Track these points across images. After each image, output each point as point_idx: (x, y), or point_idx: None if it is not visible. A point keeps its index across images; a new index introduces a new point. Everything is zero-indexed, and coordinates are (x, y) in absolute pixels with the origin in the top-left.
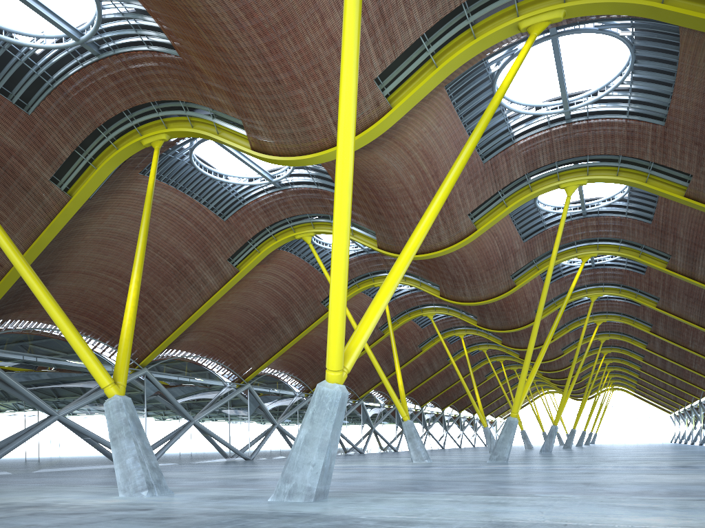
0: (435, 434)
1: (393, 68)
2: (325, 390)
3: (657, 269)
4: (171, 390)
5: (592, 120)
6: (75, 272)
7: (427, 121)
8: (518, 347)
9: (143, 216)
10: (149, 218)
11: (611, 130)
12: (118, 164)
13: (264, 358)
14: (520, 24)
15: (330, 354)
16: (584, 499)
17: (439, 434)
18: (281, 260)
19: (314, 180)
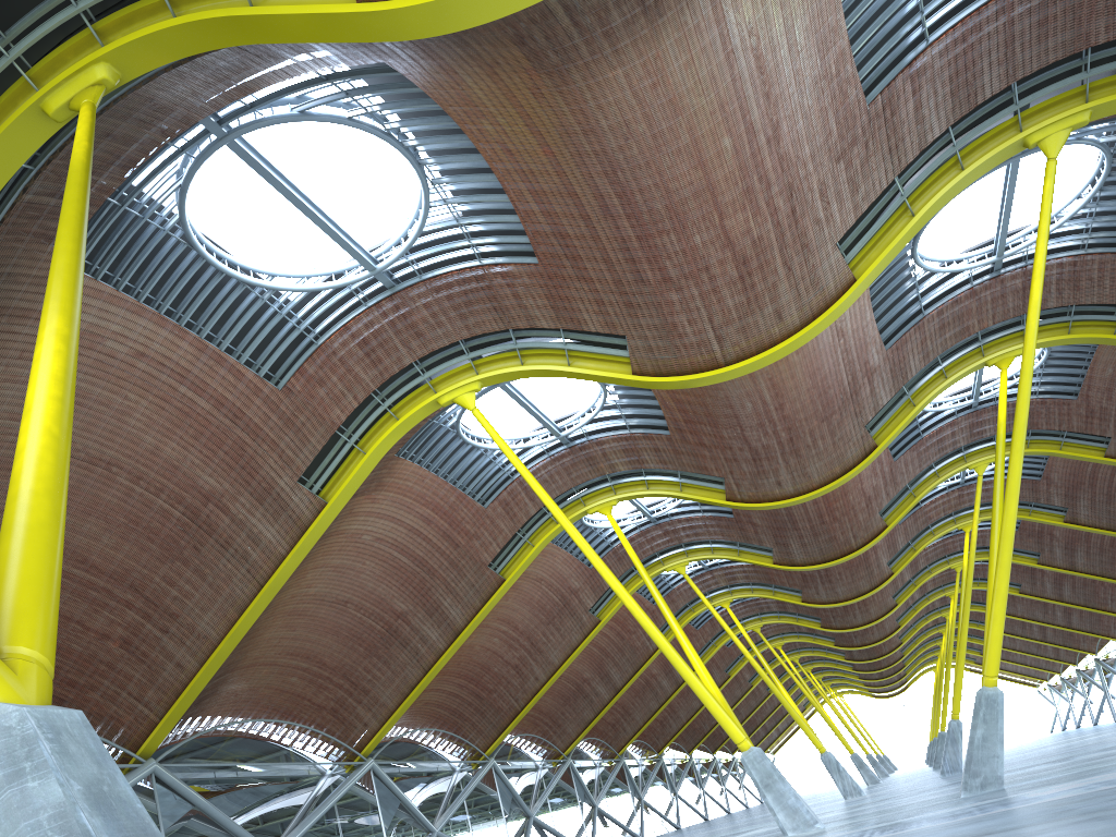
0: (689, 797)
1: None
2: None
3: None
4: (214, 801)
5: None
6: None
7: None
8: (833, 601)
9: (65, 206)
10: (83, 210)
11: None
12: None
13: (392, 701)
14: None
15: None
16: None
17: (695, 797)
18: (403, 483)
19: (474, 243)
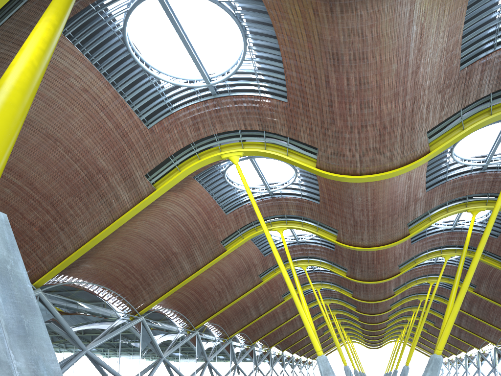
0: (277, 370)
1: None
2: None
3: None
4: (64, 317)
5: None
6: None
7: None
8: (365, 300)
9: None
10: None
11: None
12: None
13: (159, 292)
14: None
15: None
16: None
17: (280, 371)
18: (192, 192)
19: (260, 84)
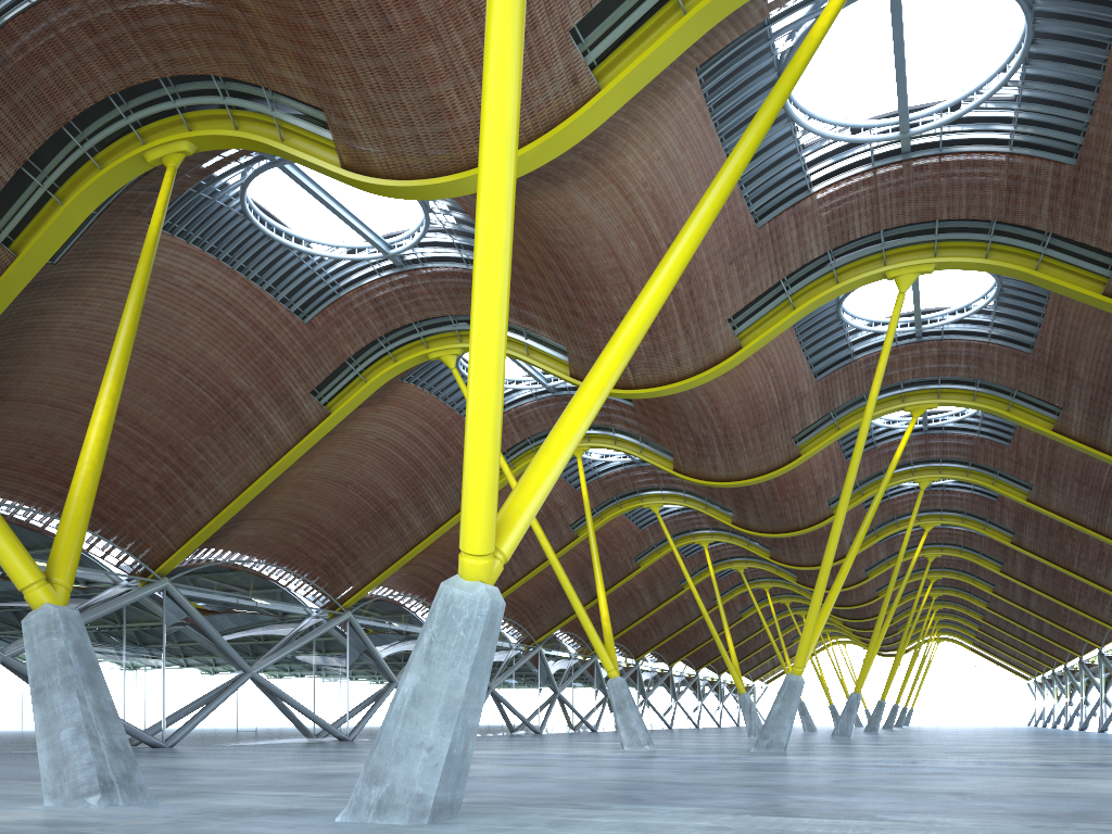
0: (658, 704)
1: (605, 14)
2: (456, 596)
3: (1038, 431)
4: (212, 618)
5: (948, 155)
6: (35, 402)
7: (662, 137)
8: (796, 564)
9: (135, 281)
10: (145, 284)
11: (980, 174)
12: (102, 198)
13: (375, 569)
14: None
15: (467, 519)
16: (983, 828)
17: (664, 706)
18: (405, 400)
19: (463, 253)
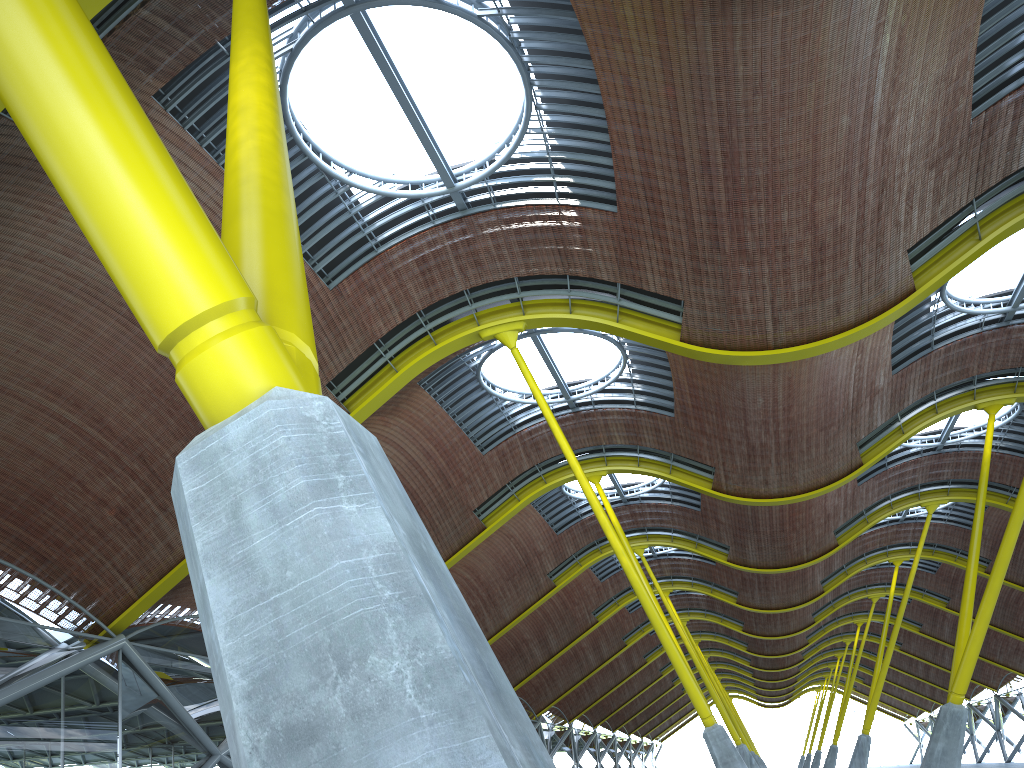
0: (587, 767)
1: None
2: None
3: None
4: (170, 689)
5: None
6: None
7: None
8: (765, 607)
9: None
10: None
11: None
12: None
13: None
14: None
15: None
16: None
17: None
18: (416, 413)
19: (558, 180)
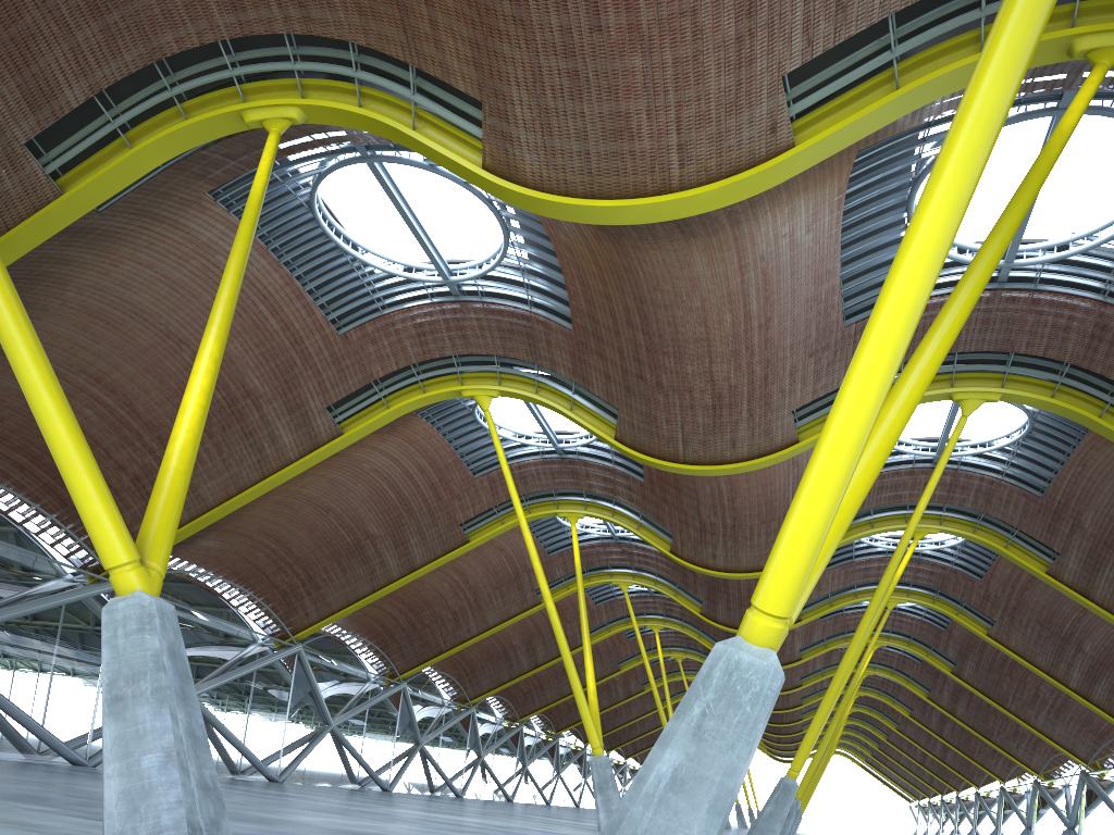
0: (569, 781)
1: (813, 70)
2: (744, 662)
3: (1031, 572)
4: None
5: (1043, 292)
6: None
7: (797, 214)
8: None
9: (238, 239)
10: (249, 246)
11: (1068, 316)
12: (179, 151)
13: (336, 604)
14: (1077, 41)
15: (780, 572)
16: None
17: (575, 783)
18: (412, 434)
19: (530, 294)
